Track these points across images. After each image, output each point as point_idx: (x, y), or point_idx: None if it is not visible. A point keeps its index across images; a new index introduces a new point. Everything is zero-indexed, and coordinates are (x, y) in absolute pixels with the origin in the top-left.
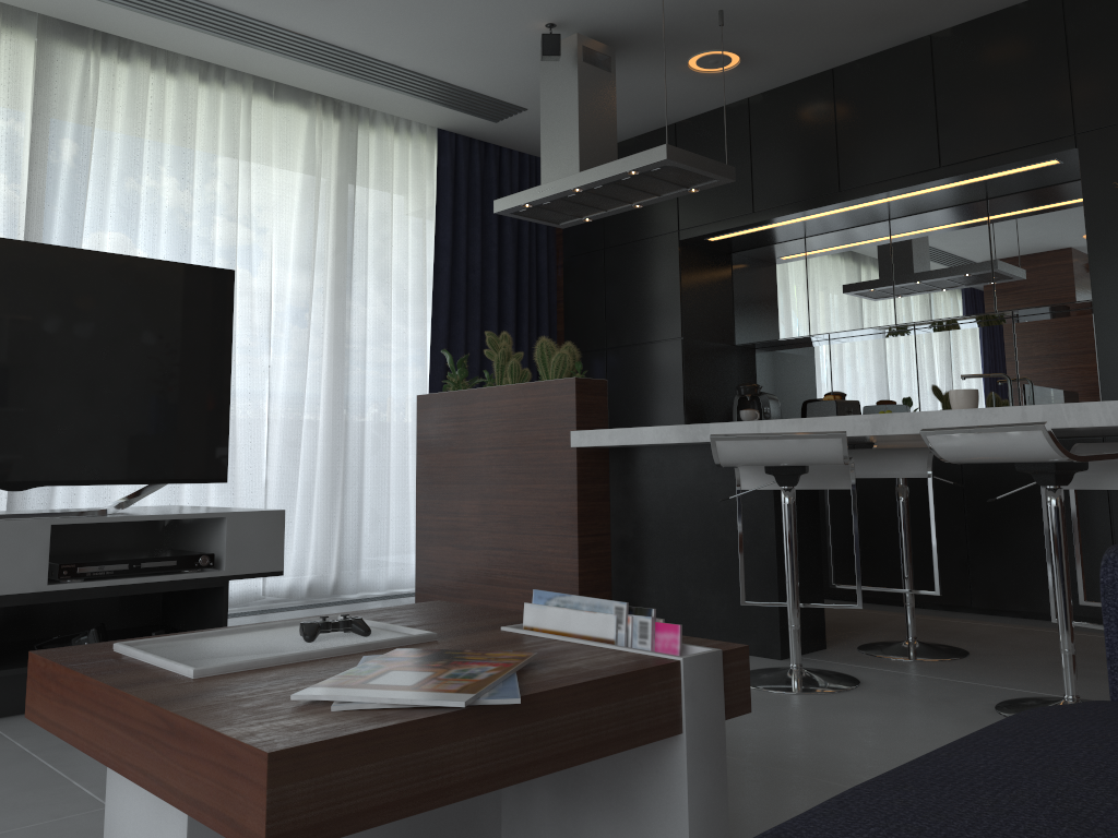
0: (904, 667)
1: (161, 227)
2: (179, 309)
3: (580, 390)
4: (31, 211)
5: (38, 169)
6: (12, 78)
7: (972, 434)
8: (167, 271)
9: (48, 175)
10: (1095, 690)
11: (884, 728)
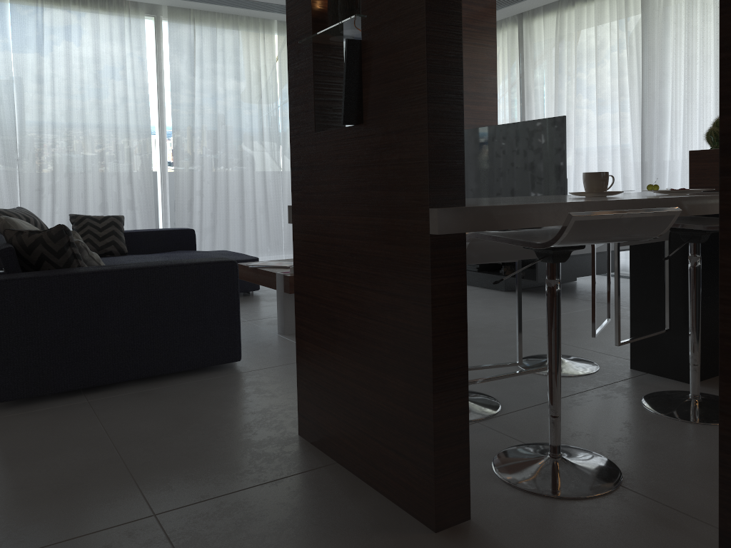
0: (612, 393)
1: (709, 60)
2: (545, 139)
3: (693, 159)
4: (643, 75)
5: (644, 53)
6: (634, 11)
7: None
8: (540, 123)
9: (648, 54)
10: (527, 428)
11: None
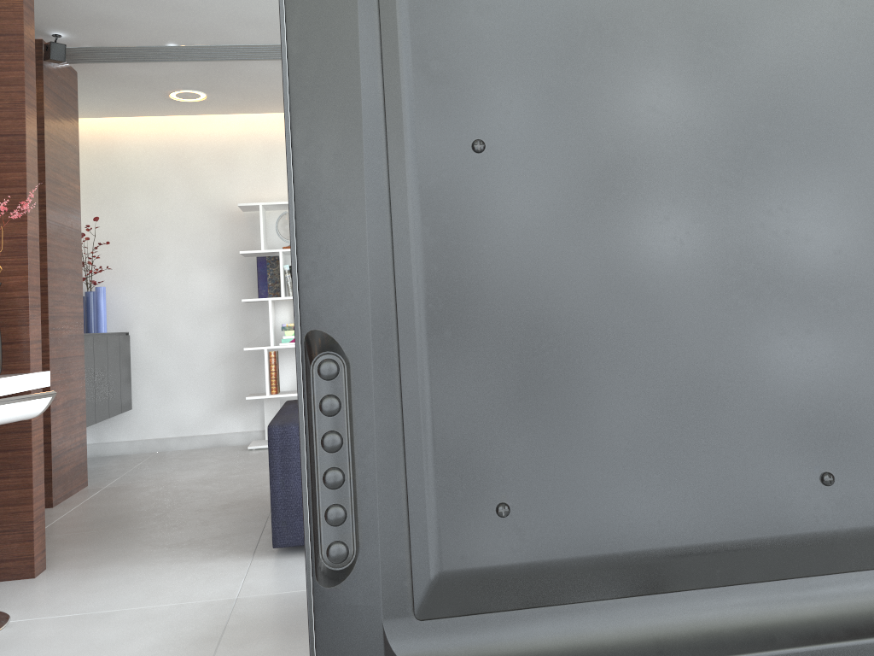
0: None
1: None
2: None
3: None
4: None
5: None
6: None
7: (8, 404)
8: None
9: None
10: None
11: (59, 654)
